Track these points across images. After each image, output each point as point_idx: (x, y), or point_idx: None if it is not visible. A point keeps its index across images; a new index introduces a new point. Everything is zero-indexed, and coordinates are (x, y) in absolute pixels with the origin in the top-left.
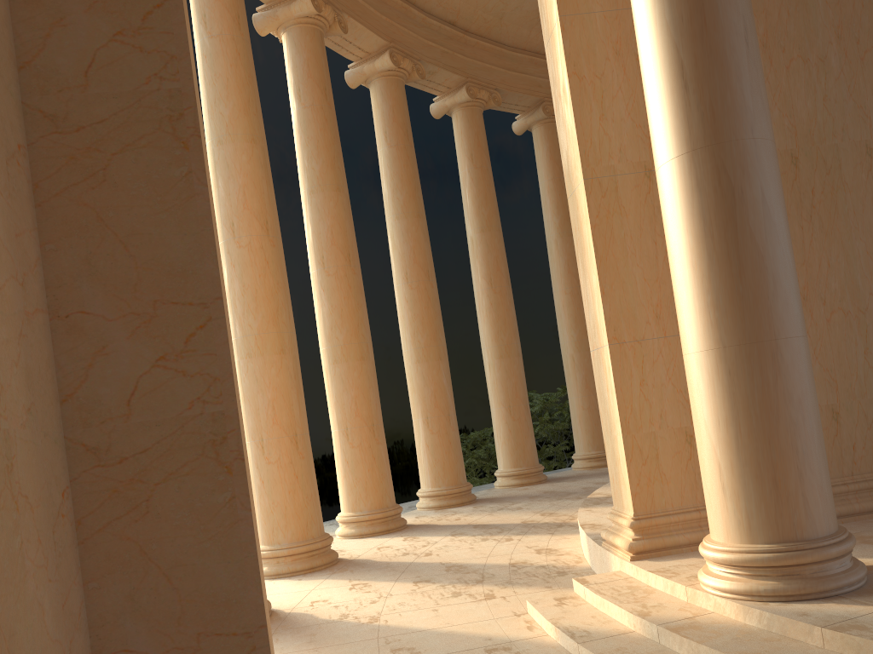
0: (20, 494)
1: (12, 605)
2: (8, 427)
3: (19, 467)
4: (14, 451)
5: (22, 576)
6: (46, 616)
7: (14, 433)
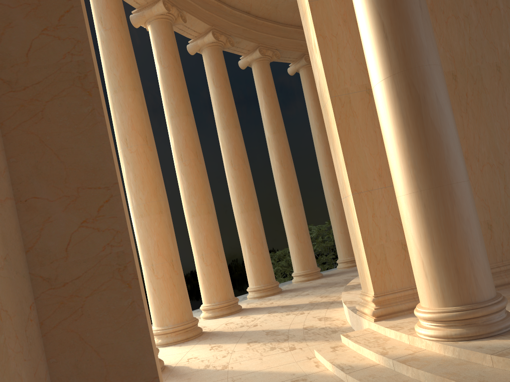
0: (2, 309)
1: (0, 378)
2: None
3: (0, 293)
4: None
5: (6, 359)
6: None
7: None
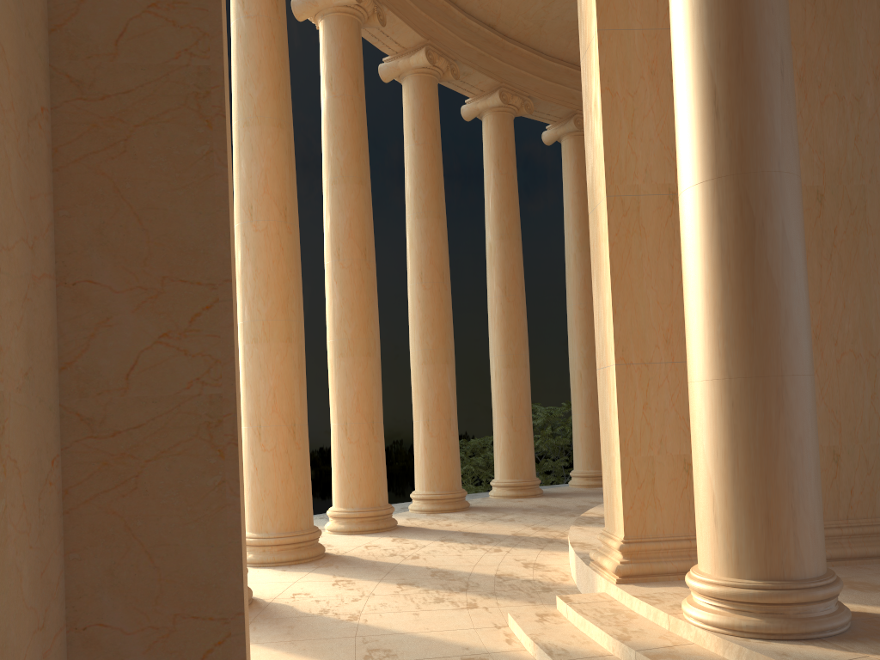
0: (9, 458)
1: None
2: (4, 390)
3: (10, 430)
4: (7, 414)
5: (3, 540)
6: (23, 583)
7: (9, 396)
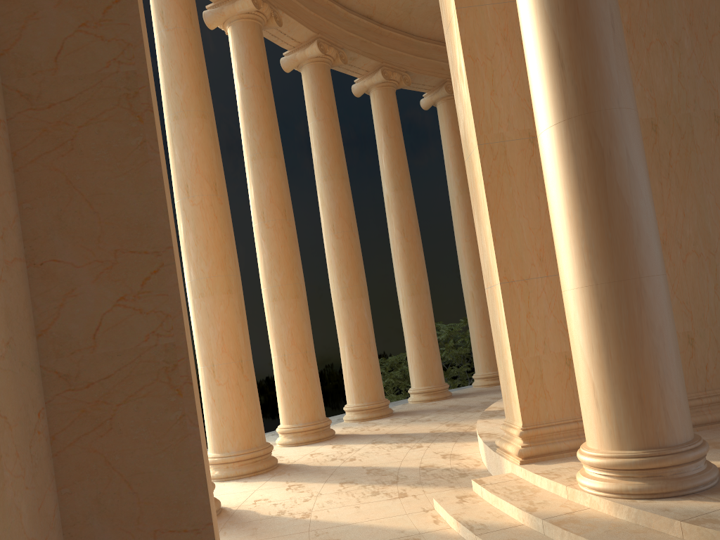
0: None
1: None
2: None
3: None
4: None
5: (1, 485)
6: (23, 519)
7: None
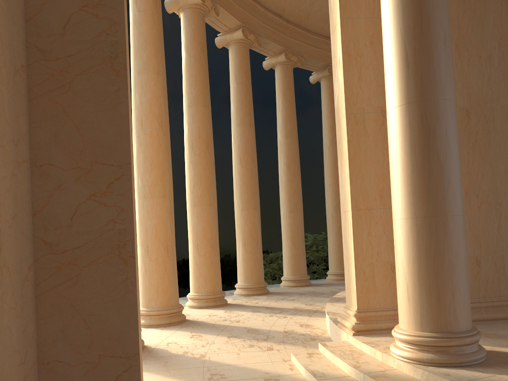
0: (4, 265)
1: None
2: (1, 227)
3: (5, 250)
4: (3, 241)
5: (1, 313)
6: (13, 337)
7: (4, 230)
